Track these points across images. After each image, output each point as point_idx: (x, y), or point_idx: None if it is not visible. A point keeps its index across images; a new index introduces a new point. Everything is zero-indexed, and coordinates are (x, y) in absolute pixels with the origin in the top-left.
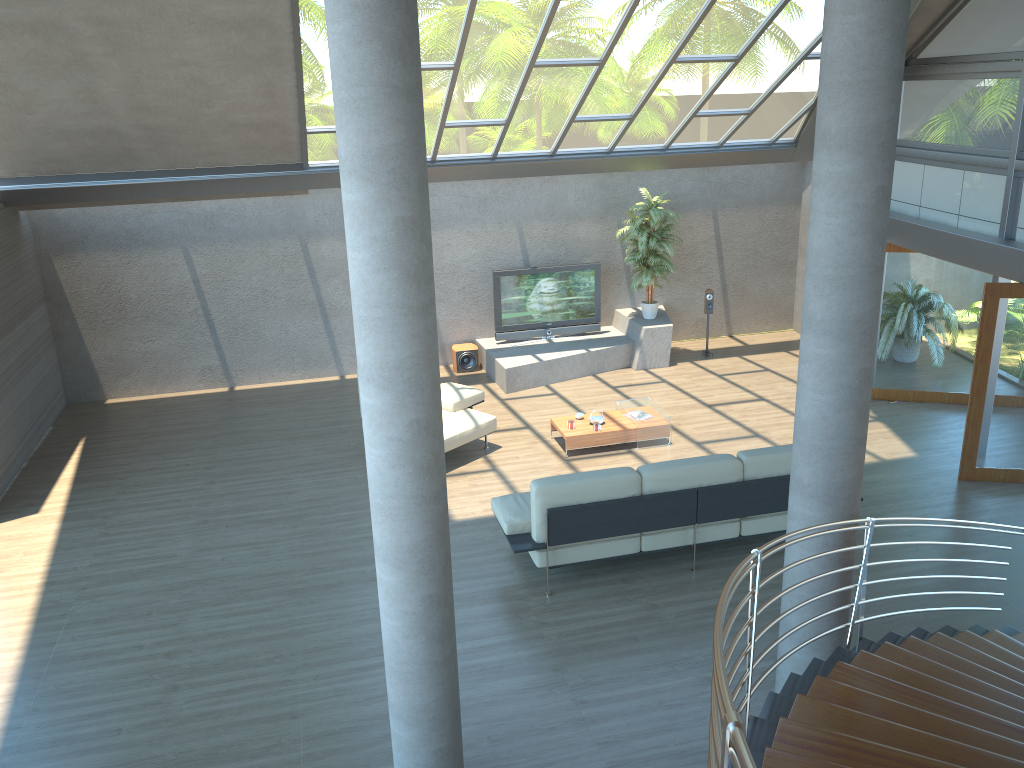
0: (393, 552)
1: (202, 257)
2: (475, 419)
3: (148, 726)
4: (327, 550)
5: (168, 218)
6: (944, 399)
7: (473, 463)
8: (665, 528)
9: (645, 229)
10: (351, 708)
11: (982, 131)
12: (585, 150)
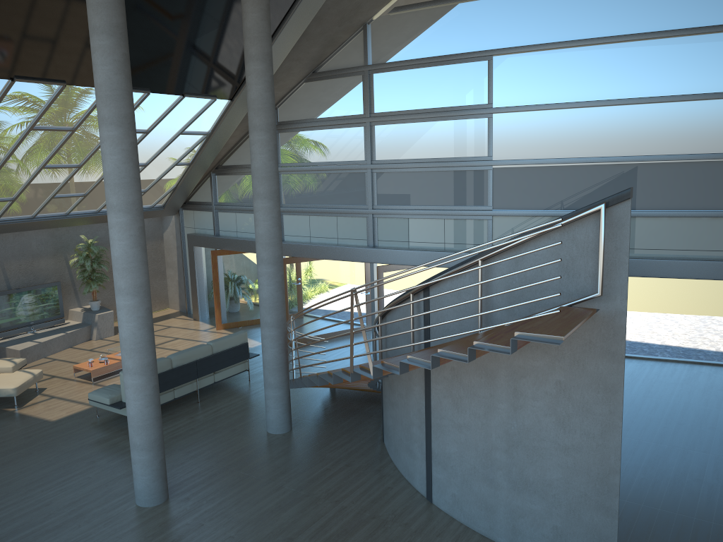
0: (140, 368)
1: None
2: (31, 372)
3: None
4: None
5: None
6: None
7: (36, 398)
8: (185, 382)
9: (88, 258)
10: (76, 491)
11: None
12: (53, 214)
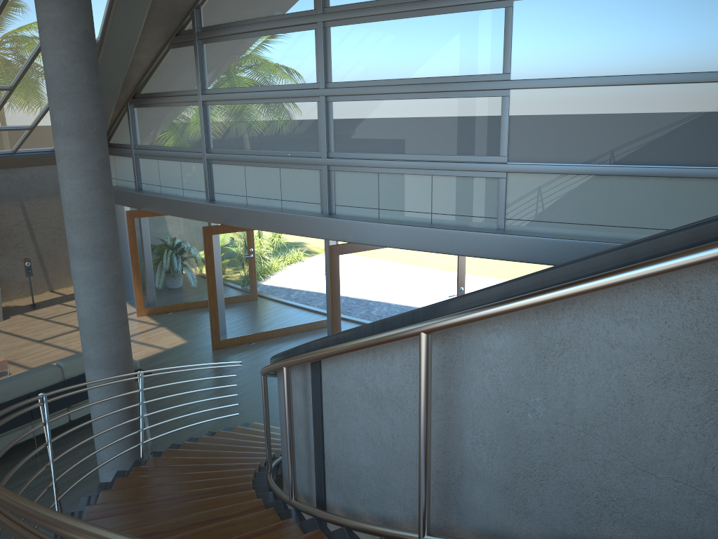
0: None
1: None
2: None
3: None
4: None
5: None
6: (200, 305)
7: None
8: (7, 430)
9: None
10: None
11: (185, 137)
12: None
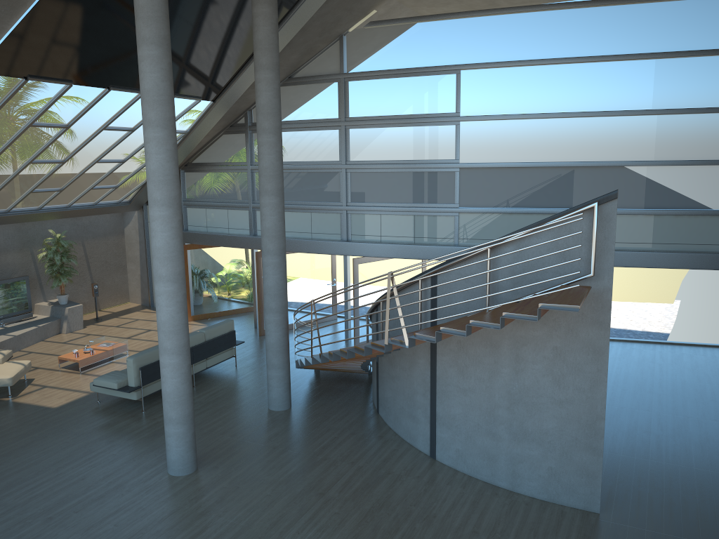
0: (178, 348)
1: None
2: (21, 363)
3: (8, 512)
4: None
5: None
6: (229, 313)
7: (28, 388)
8: None
9: (57, 252)
10: (107, 467)
11: (233, 193)
12: (26, 208)
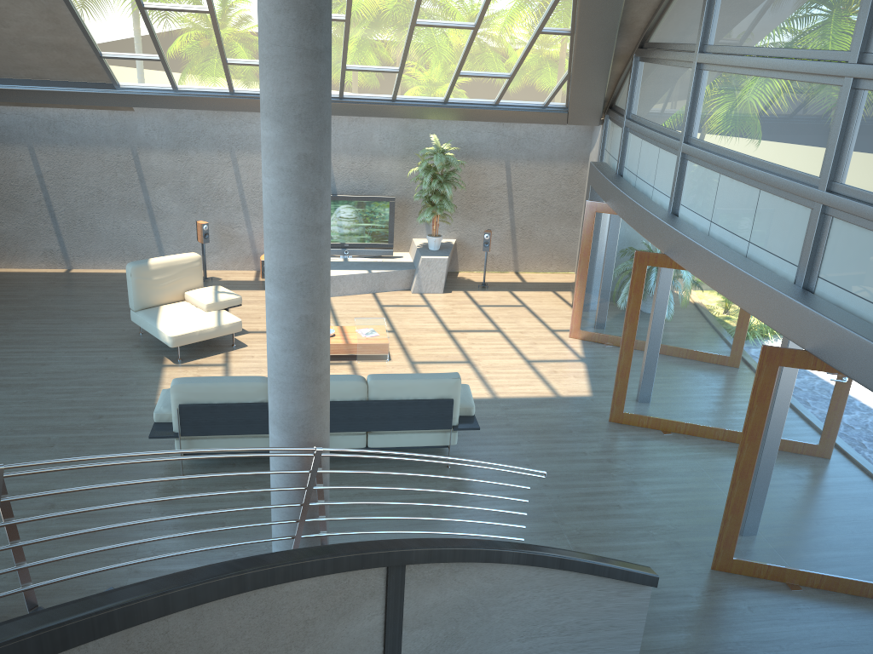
0: None
1: (46, 156)
2: (220, 320)
3: None
4: (34, 416)
5: (16, 120)
6: None
7: (212, 357)
8: None
9: (431, 171)
10: None
11: (672, 114)
12: (371, 96)
